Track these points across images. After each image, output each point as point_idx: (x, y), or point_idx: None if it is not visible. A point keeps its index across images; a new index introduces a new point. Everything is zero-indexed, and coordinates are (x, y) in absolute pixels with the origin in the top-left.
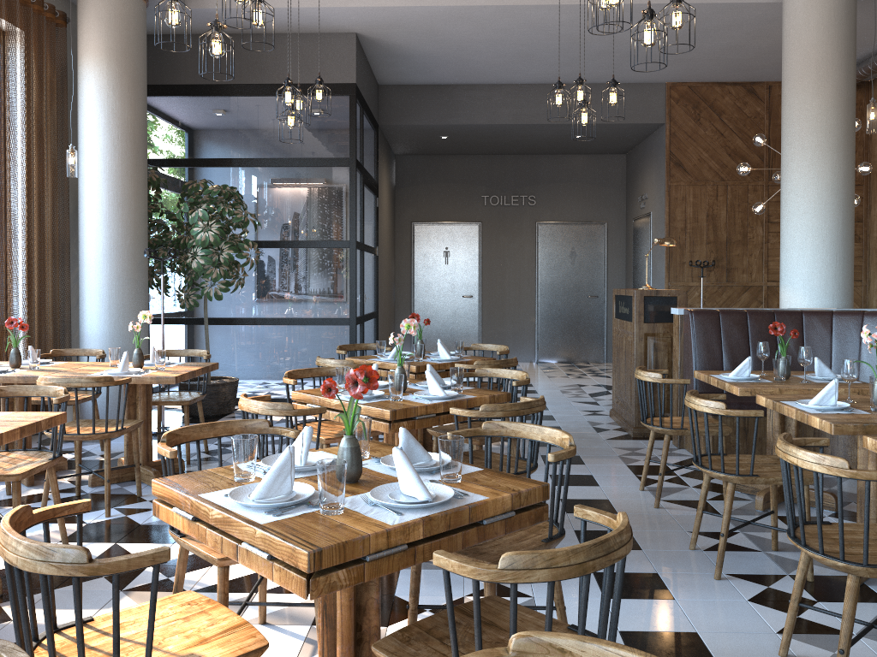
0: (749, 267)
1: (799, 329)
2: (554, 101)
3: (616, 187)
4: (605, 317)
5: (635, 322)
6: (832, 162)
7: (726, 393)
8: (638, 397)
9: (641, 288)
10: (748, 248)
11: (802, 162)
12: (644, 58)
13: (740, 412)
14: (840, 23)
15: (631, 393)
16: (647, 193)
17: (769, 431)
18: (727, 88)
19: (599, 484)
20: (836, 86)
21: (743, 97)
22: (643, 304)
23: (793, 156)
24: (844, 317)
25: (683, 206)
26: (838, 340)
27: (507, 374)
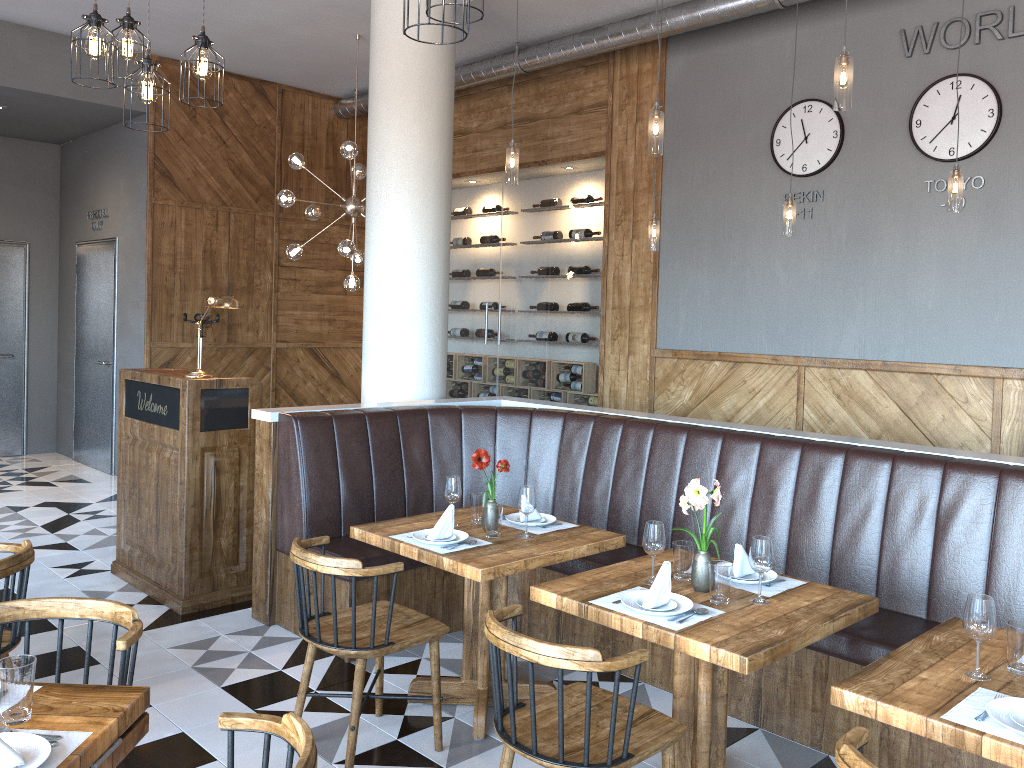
0: (256, 323)
1: (426, 435)
2: (87, 47)
3: (44, 192)
4: (25, 387)
5: (188, 431)
6: (434, 211)
7: (349, 538)
8: (191, 549)
9: (194, 376)
10: (254, 298)
11: (400, 205)
12: (137, 10)
13: (624, 662)
14: (446, 34)
15: (175, 543)
16: (107, 209)
17: (469, 609)
18: (232, 81)
19: (215, 754)
20: (440, 114)
21: (252, 98)
22: (200, 401)
23: (389, 195)
24: (475, 417)
25: (172, 235)
26: (470, 447)
27: (70, 609)
